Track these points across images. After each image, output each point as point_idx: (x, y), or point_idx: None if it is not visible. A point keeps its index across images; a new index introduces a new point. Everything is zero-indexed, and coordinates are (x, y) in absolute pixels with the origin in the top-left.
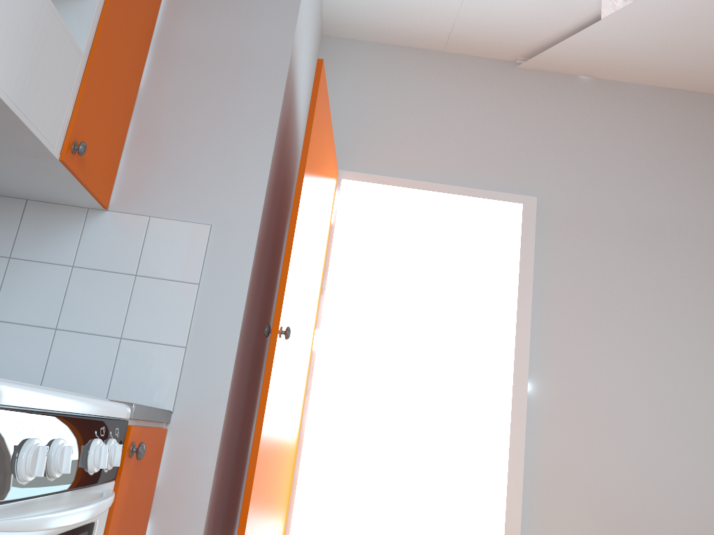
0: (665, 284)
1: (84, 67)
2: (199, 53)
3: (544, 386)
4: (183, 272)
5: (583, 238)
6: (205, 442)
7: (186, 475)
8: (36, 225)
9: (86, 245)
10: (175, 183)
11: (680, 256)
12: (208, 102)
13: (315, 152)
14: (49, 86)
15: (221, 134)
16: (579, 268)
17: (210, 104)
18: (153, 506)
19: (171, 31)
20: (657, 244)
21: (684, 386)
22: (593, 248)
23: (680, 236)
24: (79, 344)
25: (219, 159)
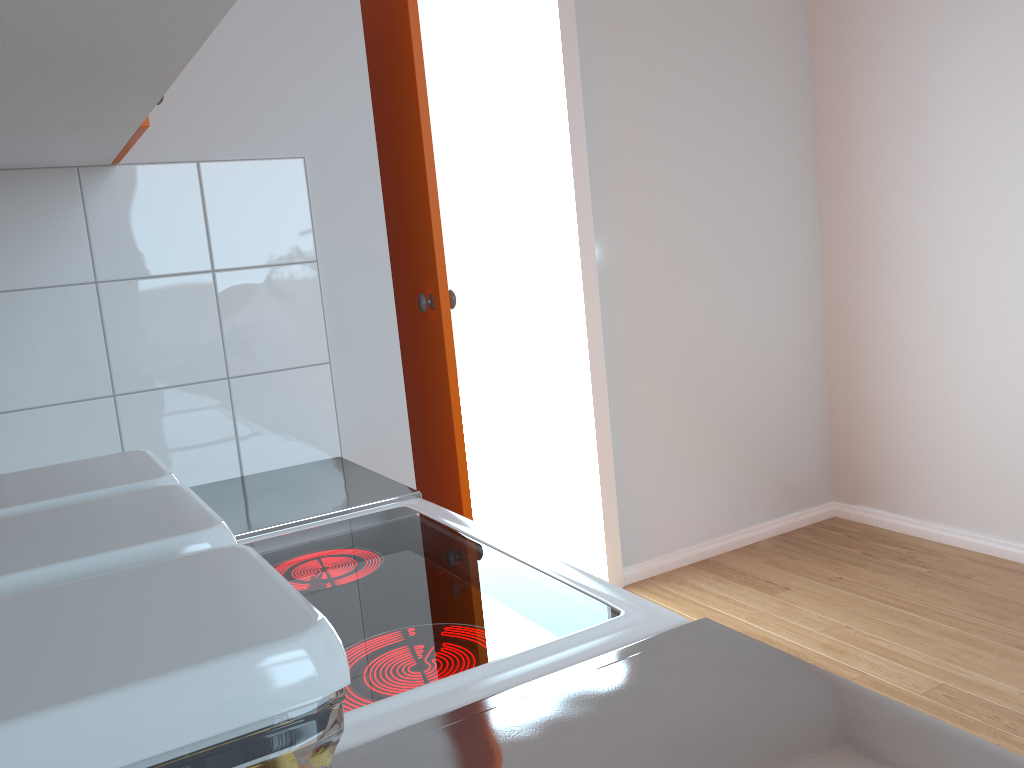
0: (715, 87)
1: None
2: None
3: (609, 247)
4: (287, 248)
5: (628, 37)
6: (396, 480)
7: None
8: None
9: (106, 239)
10: (218, 90)
11: (726, 46)
12: None
13: None
14: None
15: None
16: (628, 81)
17: None
18: None
19: None
20: (704, 33)
21: (738, 210)
22: (639, 49)
23: (726, 18)
24: (165, 408)
25: (278, 33)
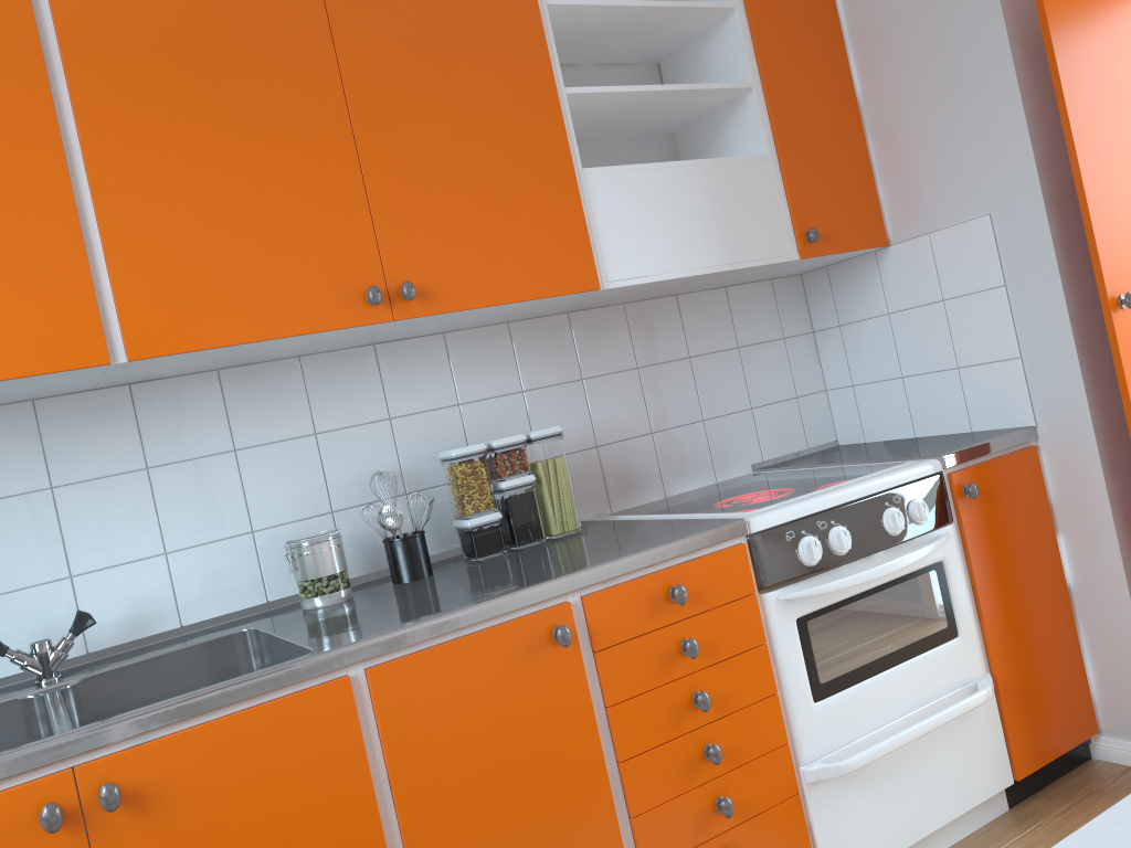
0: None
1: (777, 162)
2: (892, 19)
3: None
4: (983, 280)
5: None
6: (1081, 449)
7: (1076, 486)
8: (843, 287)
9: (889, 289)
10: (935, 185)
11: None
12: (926, 72)
13: (1089, 35)
14: (751, 218)
15: (955, 102)
16: None
17: (929, 73)
18: (1056, 520)
19: (857, 11)
20: None
21: None
22: None
23: None
24: (925, 385)
25: (965, 133)
